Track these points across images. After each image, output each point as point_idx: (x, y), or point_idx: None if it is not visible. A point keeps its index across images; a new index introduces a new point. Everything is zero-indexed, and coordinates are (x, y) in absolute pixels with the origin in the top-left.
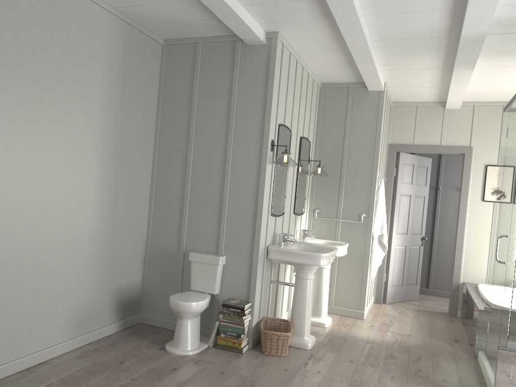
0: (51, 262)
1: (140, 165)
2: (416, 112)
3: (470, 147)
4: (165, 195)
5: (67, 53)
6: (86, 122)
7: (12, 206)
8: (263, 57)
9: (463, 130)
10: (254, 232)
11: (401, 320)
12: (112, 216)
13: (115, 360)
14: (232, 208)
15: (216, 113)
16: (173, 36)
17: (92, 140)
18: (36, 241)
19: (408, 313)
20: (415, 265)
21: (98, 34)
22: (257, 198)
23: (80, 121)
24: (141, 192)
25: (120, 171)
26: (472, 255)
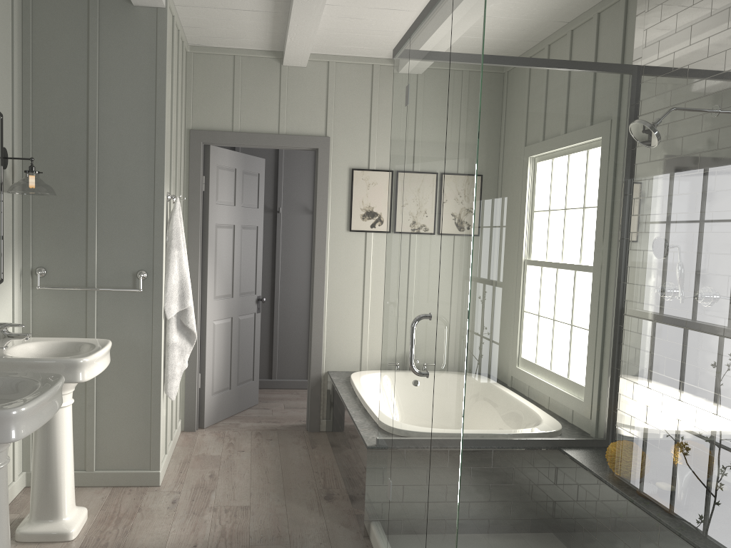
0: None
1: None
2: (235, 69)
3: (326, 137)
4: None
5: None
6: None
7: None
8: None
9: (314, 106)
10: None
11: (231, 467)
12: None
13: None
14: None
15: None
16: None
17: None
18: None
19: (243, 442)
20: (250, 347)
21: None
22: None
23: None
24: None
25: None
26: (338, 325)
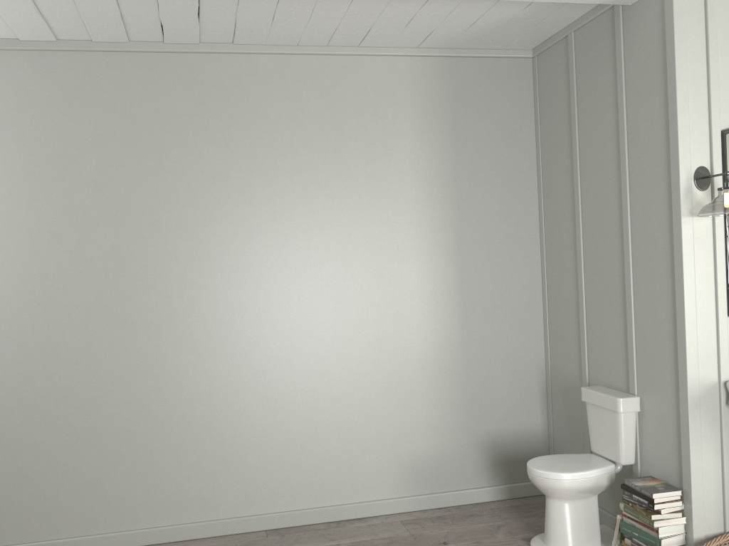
0: (359, 394)
1: (512, 251)
2: None
3: None
4: (558, 293)
5: (346, 135)
6: (391, 212)
7: (293, 329)
8: (654, 16)
9: None
10: (677, 353)
11: None
12: (461, 332)
13: (441, 538)
14: (640, 309)
15: (602, 143)
16: (534, 40)
17: (406, 233)
18: (331, 368)
19: None
20: None
21: (393, 92)
22: (675, 287)
23: (381, 213)
24: (521, 292)
25: (468, 265)
26: None
